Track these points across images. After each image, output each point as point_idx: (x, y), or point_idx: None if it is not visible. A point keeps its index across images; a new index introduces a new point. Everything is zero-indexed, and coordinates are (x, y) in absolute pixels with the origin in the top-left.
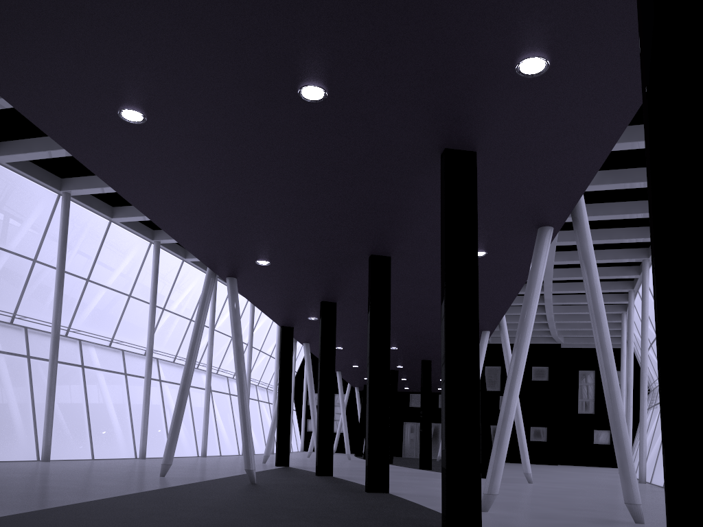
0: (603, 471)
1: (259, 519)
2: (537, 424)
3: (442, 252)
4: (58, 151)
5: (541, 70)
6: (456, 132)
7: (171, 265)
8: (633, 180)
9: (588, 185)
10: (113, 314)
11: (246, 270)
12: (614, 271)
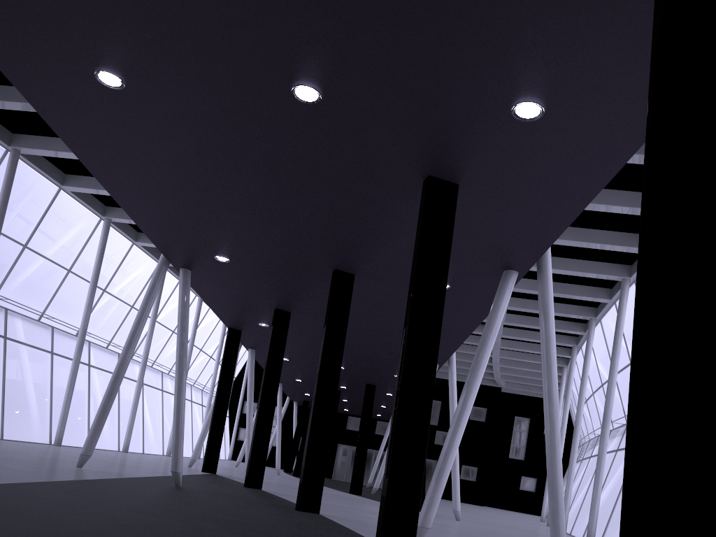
0: (526, 517)
1: (185, 525)
2: (468, 463)
3: (412, 277)
4: (14, 103)
5: (535, 116)
6: (442, 161)
7: (119, 246)
8: (593, 241)
9: (558, 237)
10: (47, 287)
11: (203, 264)
12: (562, 325)
